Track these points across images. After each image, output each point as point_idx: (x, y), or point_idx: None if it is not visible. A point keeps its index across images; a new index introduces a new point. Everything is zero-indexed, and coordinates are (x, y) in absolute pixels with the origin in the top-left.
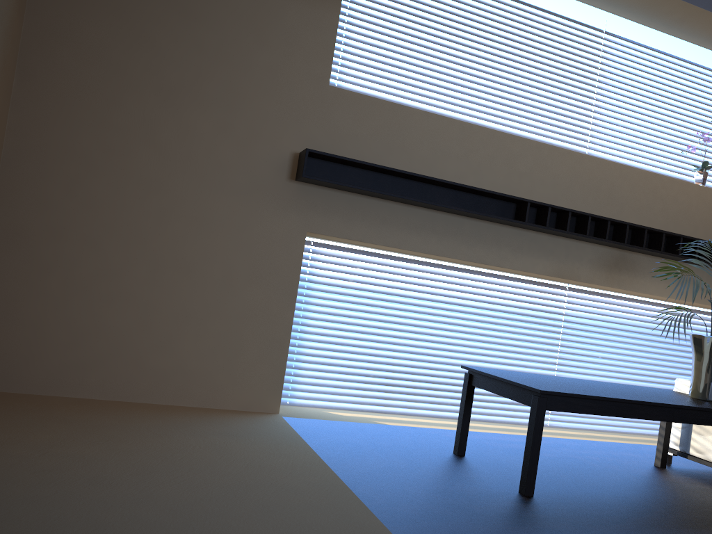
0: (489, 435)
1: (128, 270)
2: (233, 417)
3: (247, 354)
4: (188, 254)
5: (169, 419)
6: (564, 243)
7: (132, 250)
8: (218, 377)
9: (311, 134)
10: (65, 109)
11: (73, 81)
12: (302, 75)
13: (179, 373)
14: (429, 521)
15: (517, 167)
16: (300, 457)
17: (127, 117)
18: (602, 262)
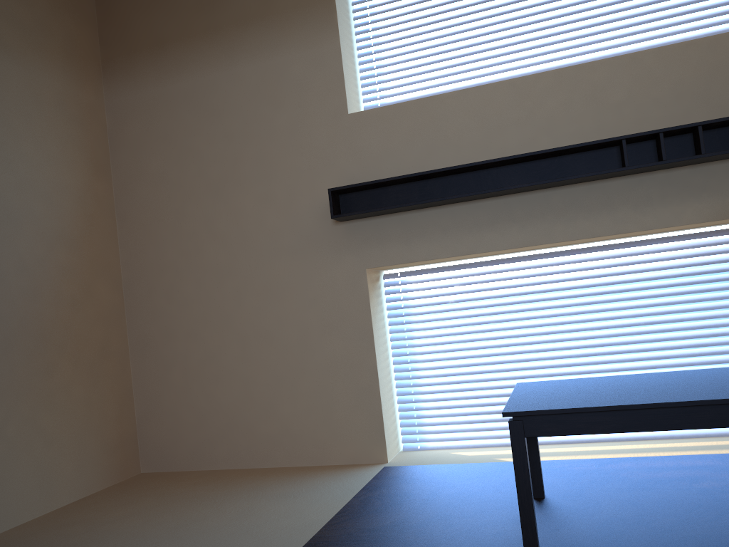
0: (653, 460)
1: (224, 351)
2: (326, 474)
3: (341, 407)
4: (266, 323)
5: (255, 484)
6: (723, 167)
7: (223, 333)
8: (321, 434)
9: (344, 170)
10: (151, 233)
11: (151, 209)
12: (320, 117)
13: (286, 435)
14: None
15: (608, 98)
16: (311, 517)
17: (192, 222)
18: None
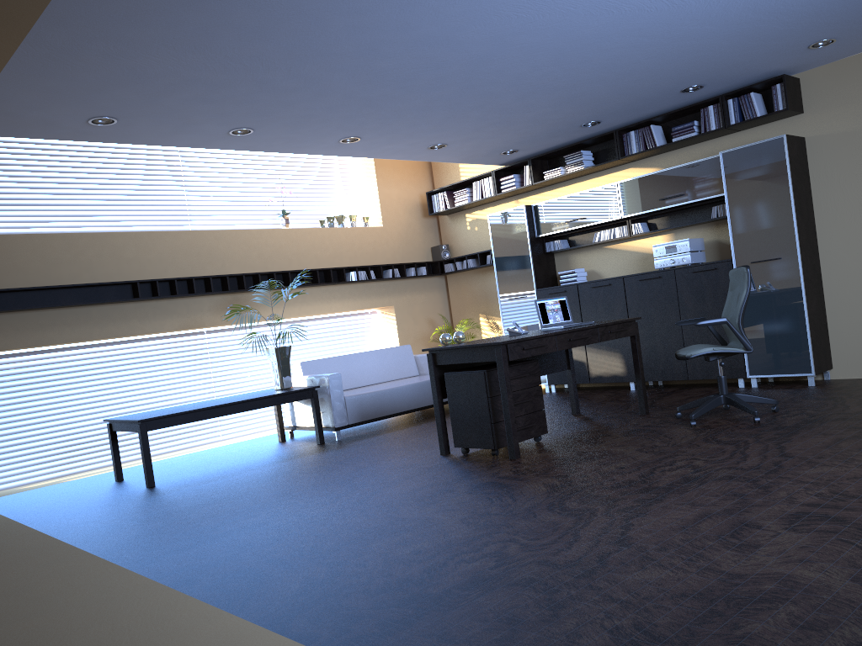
0: (159, 461)
1: None
2: None
3: None
4: None
5: None
6: (183, 301)
7: None
8: None
9: None
10: None
11: None
12: None
13: None
14: (65, 518)
15: (124, 255)
16: None
17: None
18: (220, 307)
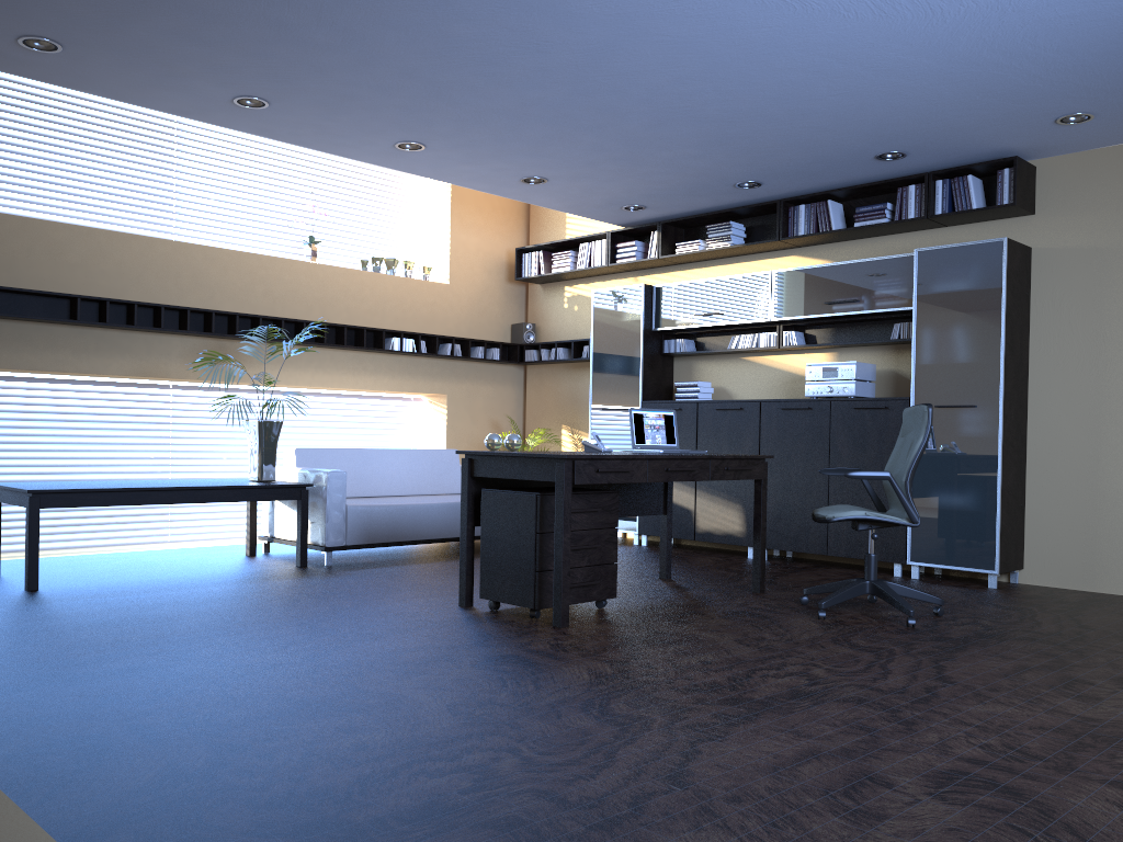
0: (66, 557)
1: None
2: None
3: None
4: None
5: None
6: (144, 337)
7: None
8: None
9: None
10: None
11: None
12: None
13: None
14: None
15: (66, 257)
16: None
17: None
18: (197, 354)
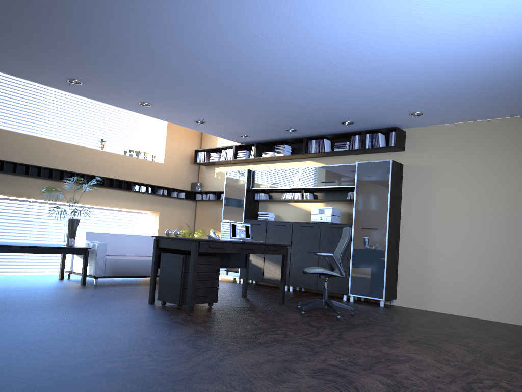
0: None
1: None
2: None
3: None
4: None
5: None
6: (20, 178)
7: None
8: None
9: None
10: None
11: None
12: None
13: None
14: None
15: None
16: None
17: None
18: (44, 187)
